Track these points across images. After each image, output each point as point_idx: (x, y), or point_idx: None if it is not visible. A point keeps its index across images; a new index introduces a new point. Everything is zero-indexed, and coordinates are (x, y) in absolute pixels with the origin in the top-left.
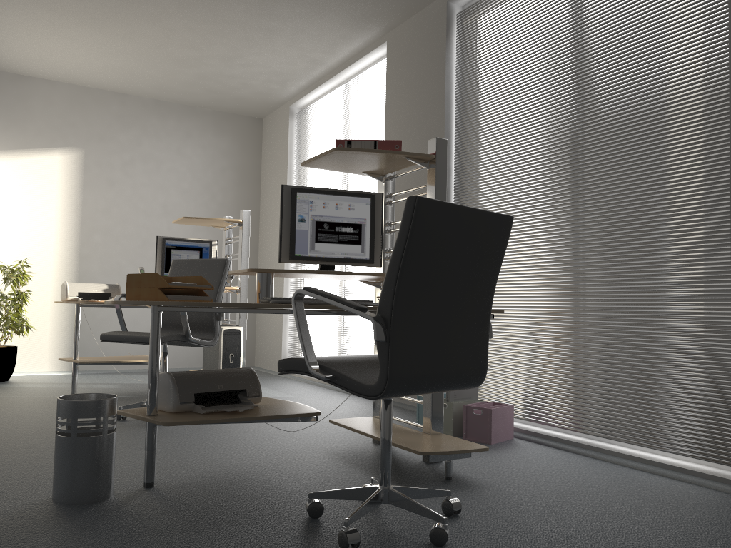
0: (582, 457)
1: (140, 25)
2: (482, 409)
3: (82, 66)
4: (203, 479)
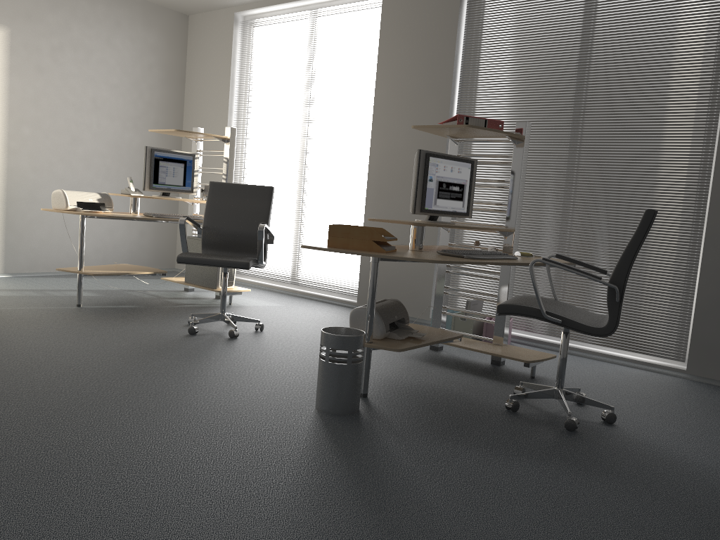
0: (574, 356)
1: None
2: None
3: None
4: (385, 387)
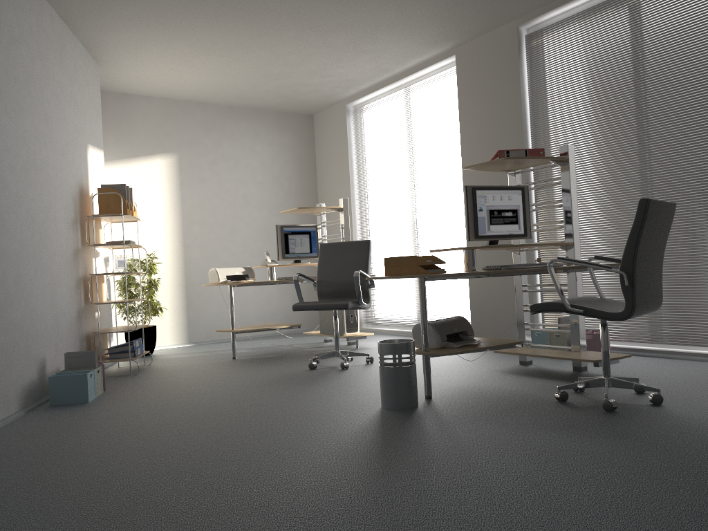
0: (672, 360)
1: (255, 52)
2: (592, 335)
3: (183, 83)
4: (453, 392)
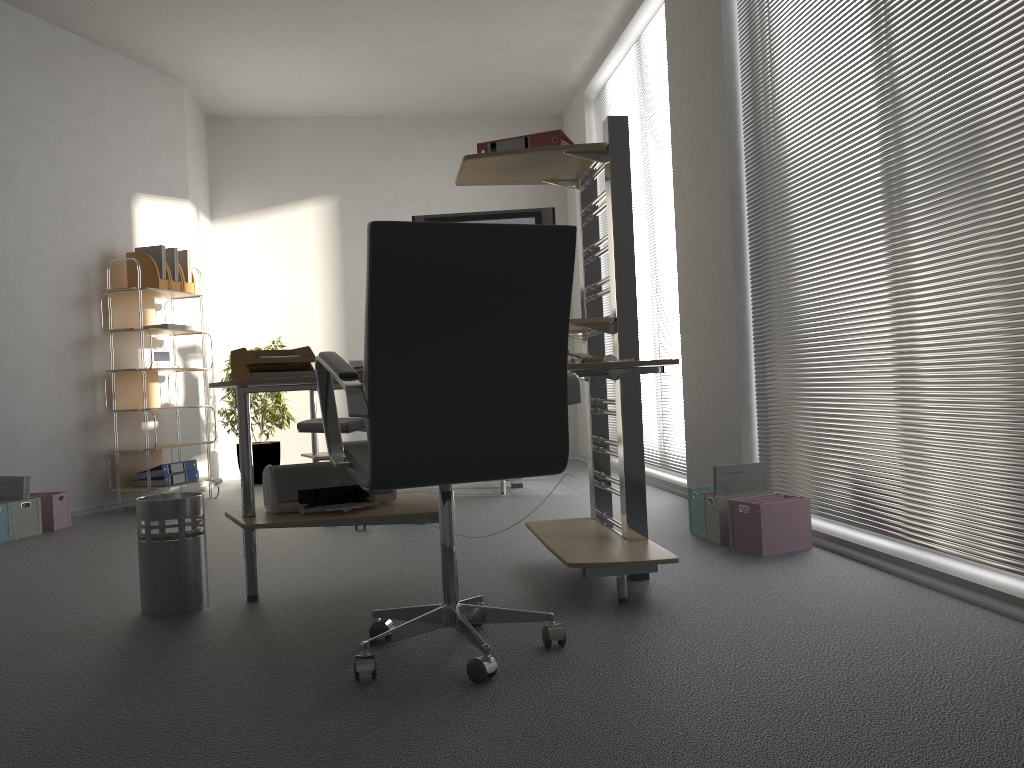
0: (881, 576)
1: (348, 28)
2: (750, 506)
3: (315, 92)
4: (321, 593)
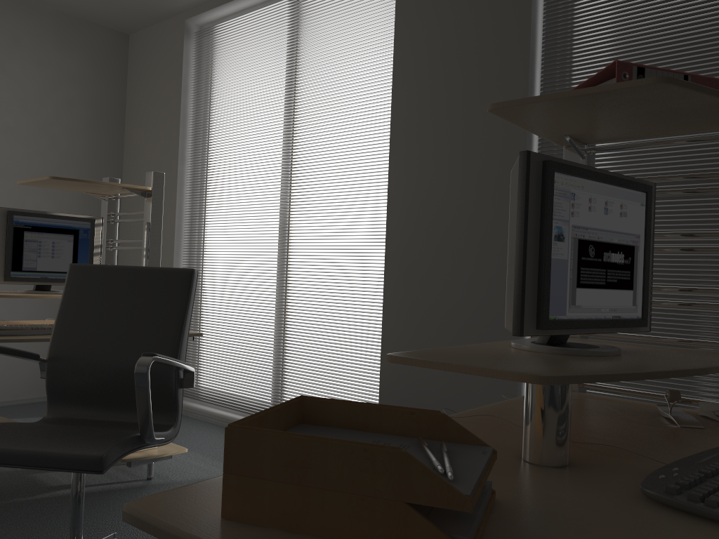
0: None
1: None
2: None
3: None
4: None
